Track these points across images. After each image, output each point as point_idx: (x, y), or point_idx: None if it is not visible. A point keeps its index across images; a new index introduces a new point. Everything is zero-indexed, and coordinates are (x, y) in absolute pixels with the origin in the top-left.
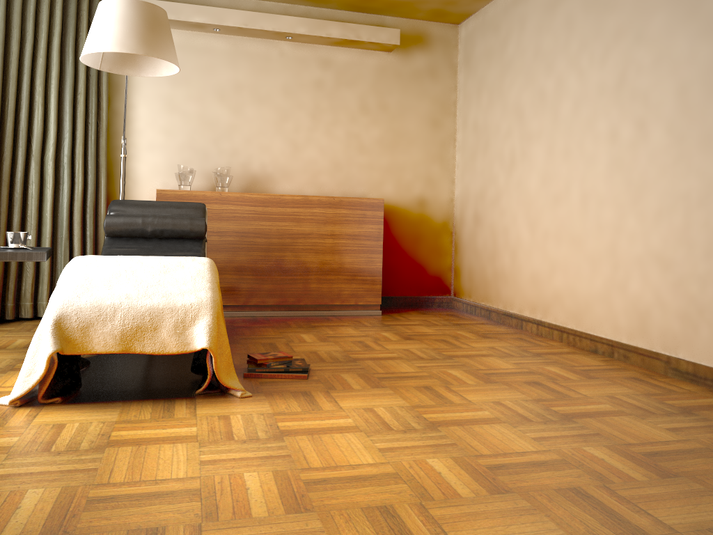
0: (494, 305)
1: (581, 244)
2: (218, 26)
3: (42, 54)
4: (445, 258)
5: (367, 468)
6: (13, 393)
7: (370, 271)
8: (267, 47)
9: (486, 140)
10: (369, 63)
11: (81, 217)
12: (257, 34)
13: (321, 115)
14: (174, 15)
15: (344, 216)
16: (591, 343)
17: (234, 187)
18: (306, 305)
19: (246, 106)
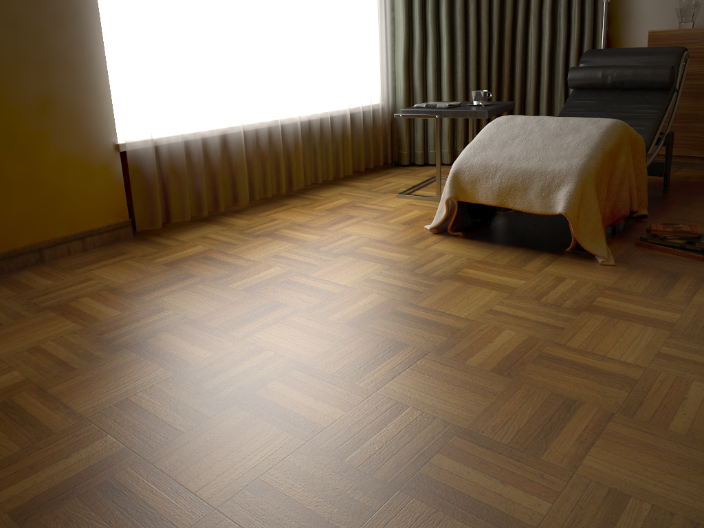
0: None
1: None
2: None
3: None
4: None
5: (614, 365)
6: (431, 224)
7: None
8: None
9: None
10: None
11: (576, 65)
12: None
13: None
14: None
15: None
16: None
17: None
18: None
19: None
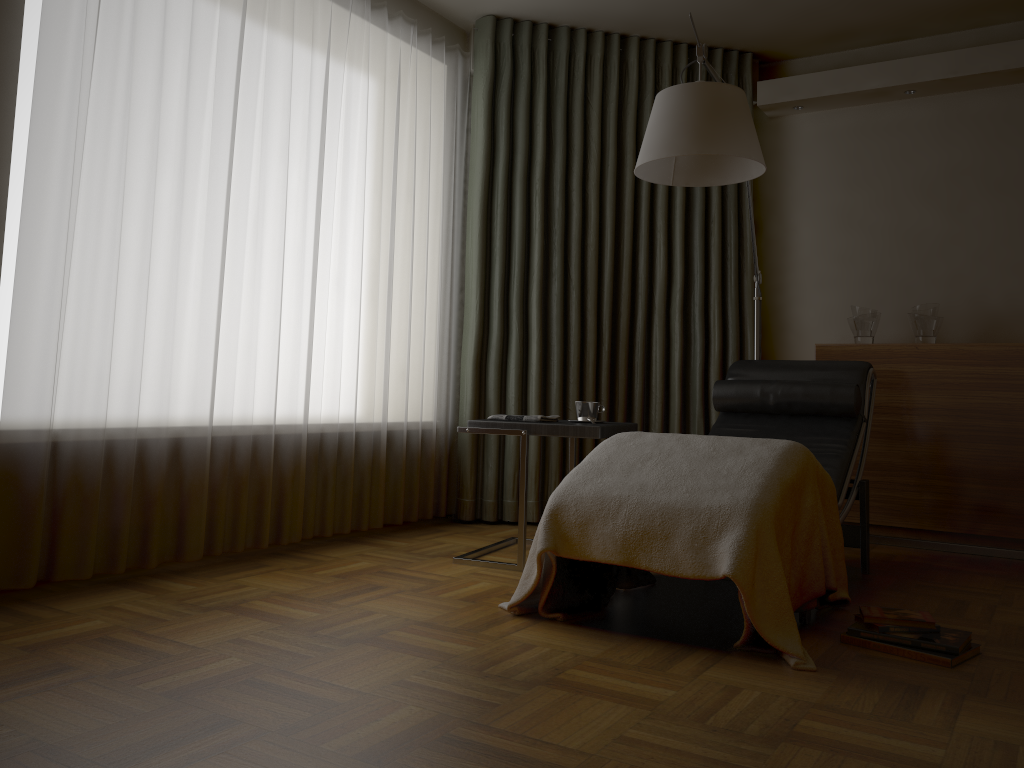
0: None
1: None
2: (908, 85)
3: None
4: None
5: None
6: (512, 597)
7: None
8: (1004, 98)
9: None
10: None
11: None
12: (980, 82)
13: None
14: (838, 87)
15: None
16: None
17: (958, 335)
18: None
19: (972, 201)
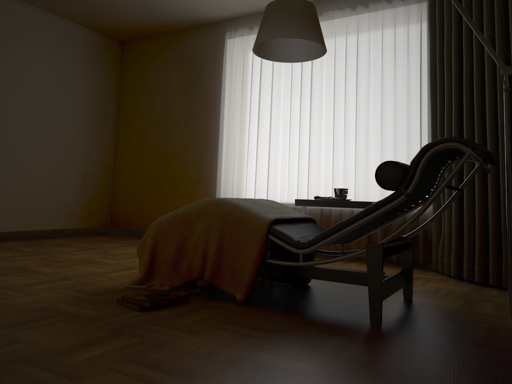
0: None
1: None
2: None
3: None
4: None
5: (2, 276)
6: None
7: None
8: None
9: None
10: None
11: None
12: None
13: None
14: None
15: None
16: None
17: None
18: None
19: None
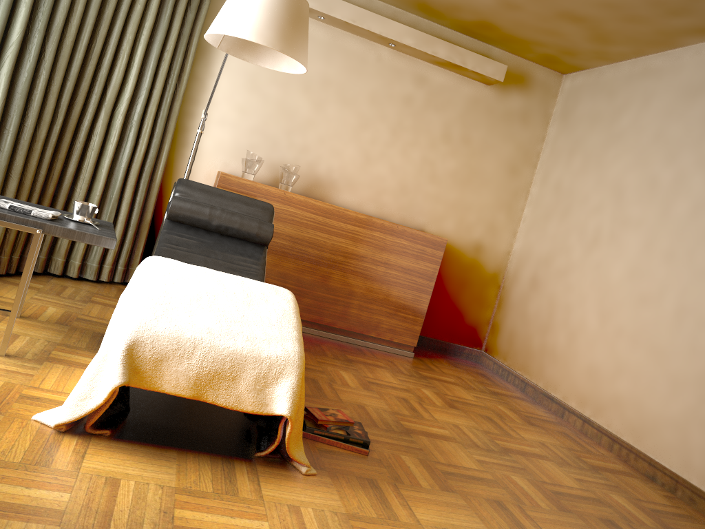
0: (533, 380)
1: (664, 359)
2: (325, 14)
3: (141, 1)
4: (486, 310)
5: None
6: (60, 416)
7: (414, 310)
8: (366, 47)
9: (567, 205)
10: (464, 91)
11: (136, 181)
12: (360, 33)
13: (401, 133)
14: None
15: (403, 247)
16: (649, 467)
17: (295, 184)
18: (340, 329)
19: (329, 104)
